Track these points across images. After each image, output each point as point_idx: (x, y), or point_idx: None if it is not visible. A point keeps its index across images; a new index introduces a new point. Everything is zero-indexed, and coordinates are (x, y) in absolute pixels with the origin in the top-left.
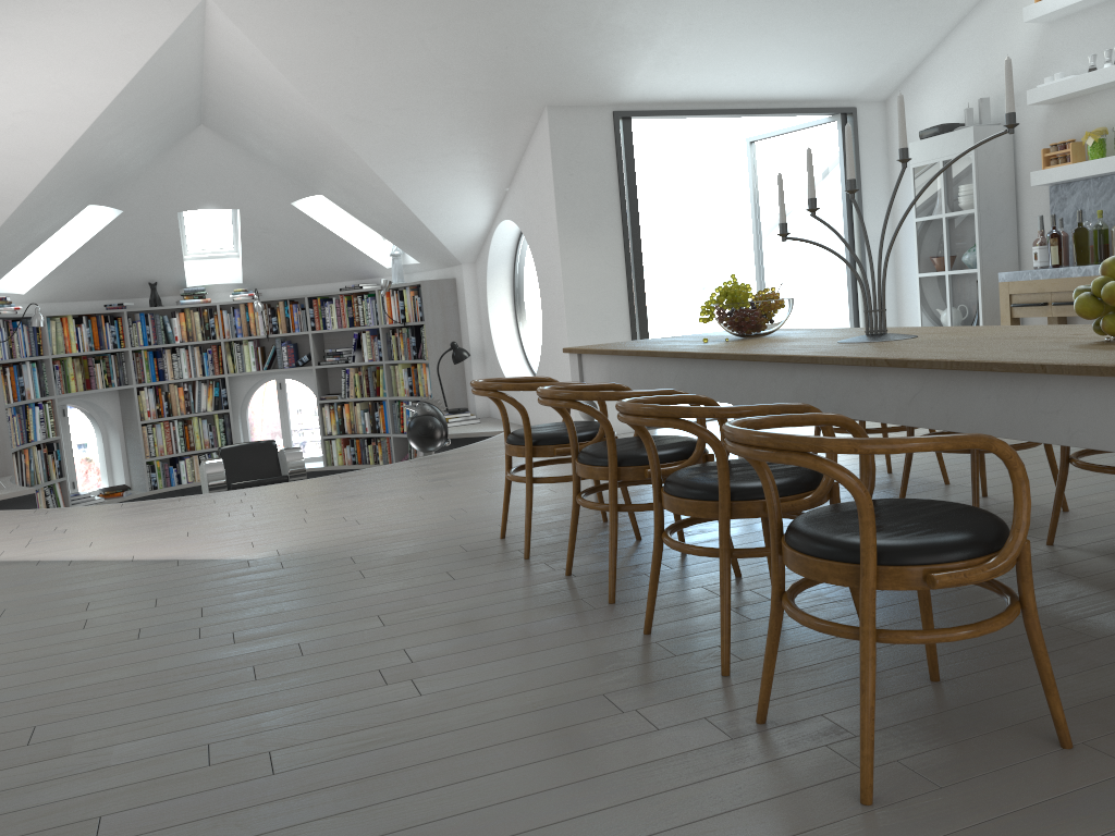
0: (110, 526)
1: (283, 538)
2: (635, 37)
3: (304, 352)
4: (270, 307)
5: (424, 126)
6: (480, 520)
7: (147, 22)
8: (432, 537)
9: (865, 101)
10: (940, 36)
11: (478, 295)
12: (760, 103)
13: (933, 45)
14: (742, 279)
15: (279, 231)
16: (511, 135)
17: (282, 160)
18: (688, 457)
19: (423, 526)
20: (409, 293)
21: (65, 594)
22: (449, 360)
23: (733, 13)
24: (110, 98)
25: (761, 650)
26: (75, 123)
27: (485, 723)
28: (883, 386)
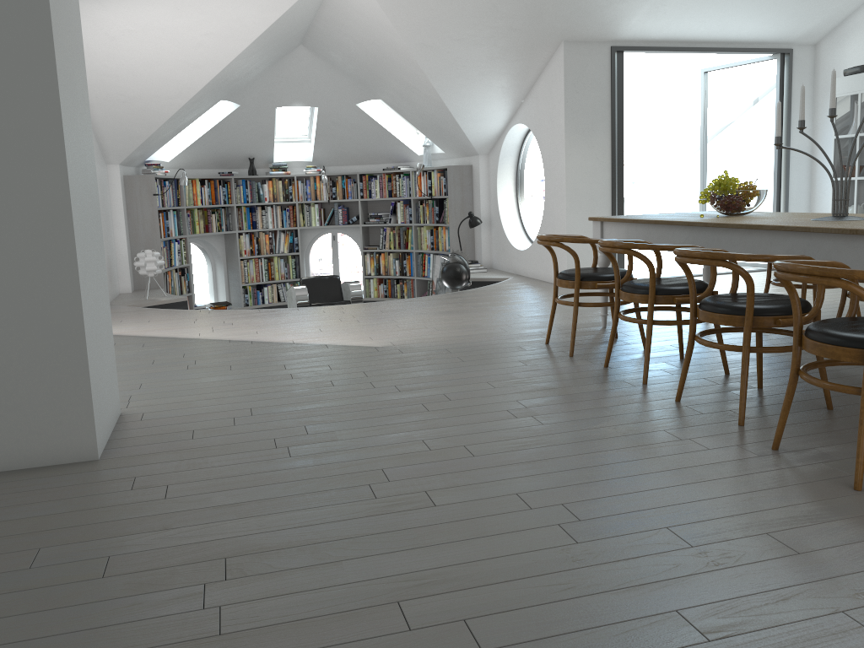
0: (261, 322)
1: (390, 336)
2: None
3: (352, 214)
4: (331, 180)
5: (473, 53)
6: (524, 333)
7: None
8: (496, 340)
9: (799, 44)
10: None
11: (489, 178)
12: (720, 44)
13: (860, 3)
14: (682, 176)
15: (343, 124)
16: (533, 61)
17: (358, 73)
18: (702, 292)
19: (485, 334)
20: (436, 174)
21: (264, 360)
22: (463, 225)
23: None
24: (266, 26)
25: (760, 414)
26: (240, 43)
27: (593, 440)
28: (859, 248)
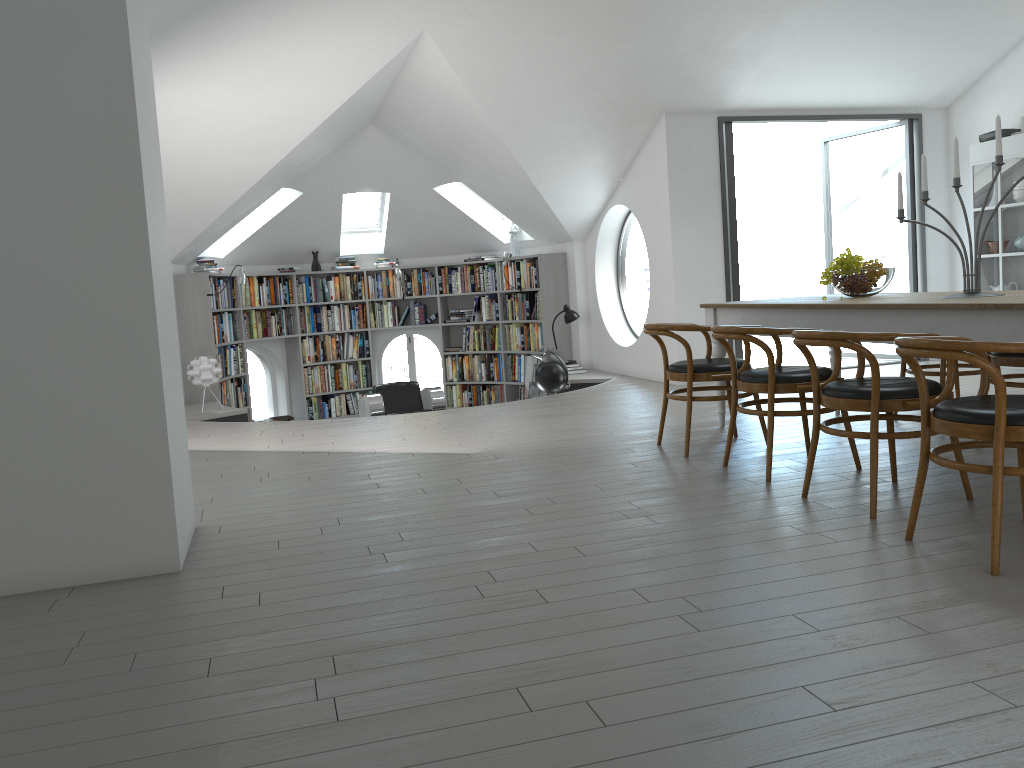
0: (336, 432)
1: (482, 442)
2: (744, 58)
3: (430, 312)
4: (406, 274)
5: (565, 128)
6: (633, 434)
7: (377, 49)
8: (602, 443)
9: (929, 109)
10: (999, 55)
11: (586, 267)
12: (839, 110)
13: (993, 62)
14: (806, 259)
15: (419, 211)
16: (632, 135)
17: (435, 153)
18: (826, 379)
19: (589, 437)
20: (526, 264)
21: (345, 470)
22: (558, 321)
23: (826, 38)
24: (337, 106)
25: (894, 507)
26: (307, 125)
27: (713, 537)
28: (990, 324)
